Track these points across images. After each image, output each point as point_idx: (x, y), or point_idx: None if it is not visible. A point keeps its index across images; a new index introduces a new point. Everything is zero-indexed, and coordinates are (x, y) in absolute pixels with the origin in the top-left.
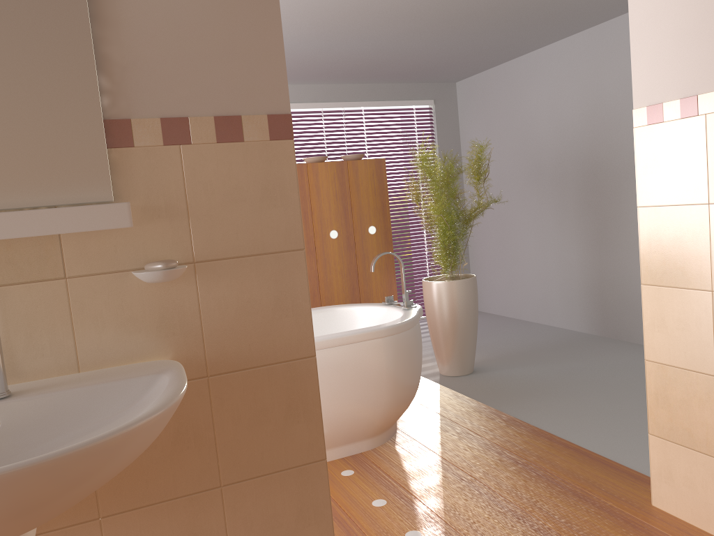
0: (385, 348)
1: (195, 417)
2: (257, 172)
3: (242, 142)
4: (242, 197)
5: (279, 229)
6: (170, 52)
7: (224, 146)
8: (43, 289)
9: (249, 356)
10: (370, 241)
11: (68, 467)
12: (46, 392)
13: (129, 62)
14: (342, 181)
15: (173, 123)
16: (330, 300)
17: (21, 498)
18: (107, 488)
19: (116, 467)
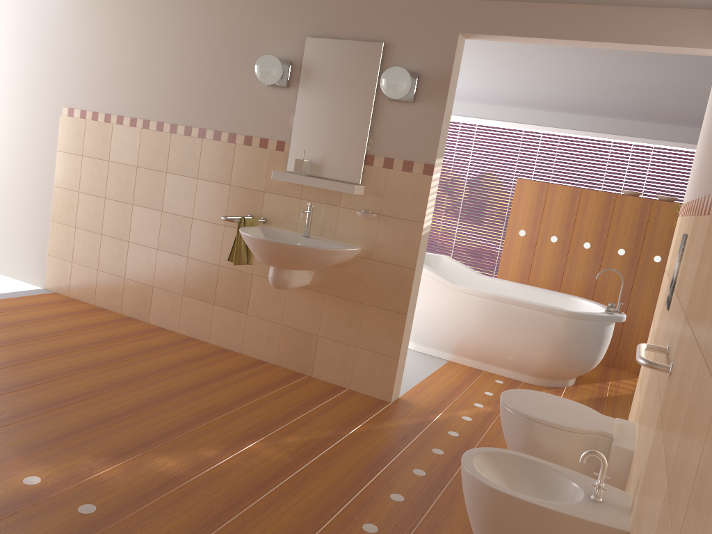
0: (555, 322)
1: (364, 273)
2: (413, 186)
3: (411, 172)
4: (405, 194)
5: (415, 212)
6: (395, 133)
7: (404, 173)
8: (332, 208)
9: (389, 258)
10: (652, 267)
11: (289, 248)
12: (316, 239)
13: (380, 135)
14: (642, 214)
15: (388, 160)
16: (601, 299)
17: (278, 251)
18: (330, 284)
19: (304, 258)
